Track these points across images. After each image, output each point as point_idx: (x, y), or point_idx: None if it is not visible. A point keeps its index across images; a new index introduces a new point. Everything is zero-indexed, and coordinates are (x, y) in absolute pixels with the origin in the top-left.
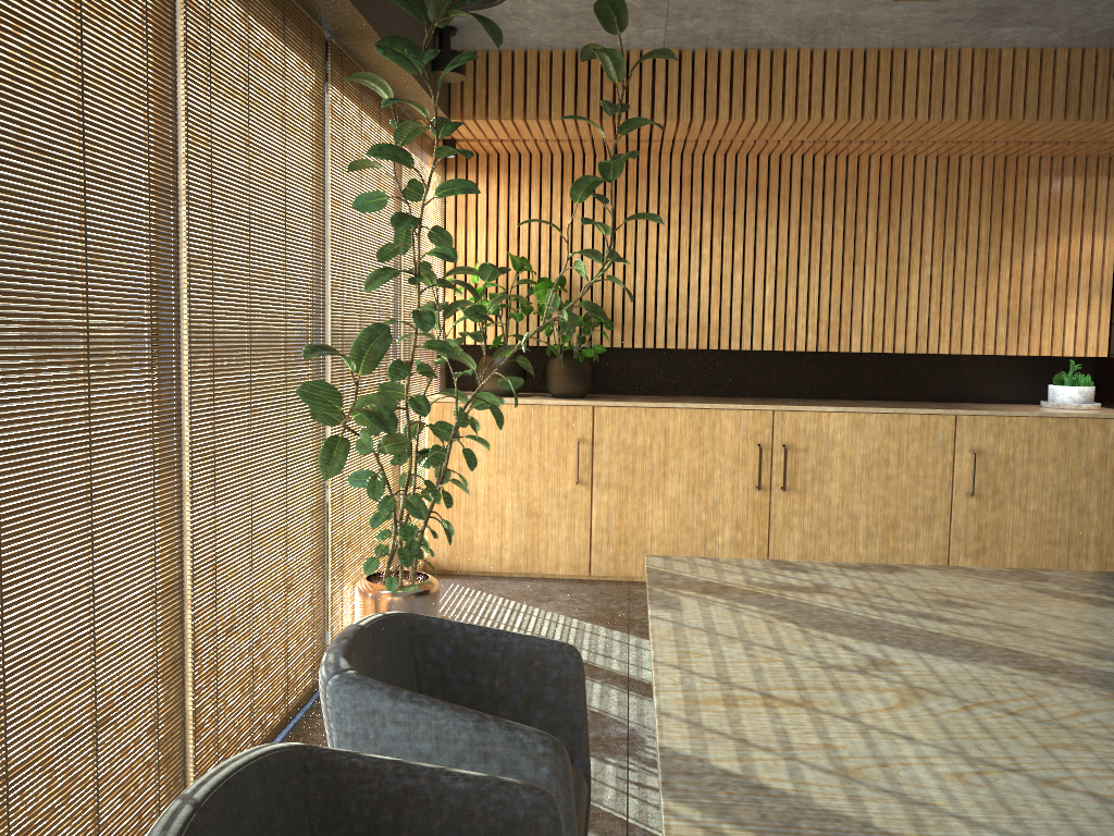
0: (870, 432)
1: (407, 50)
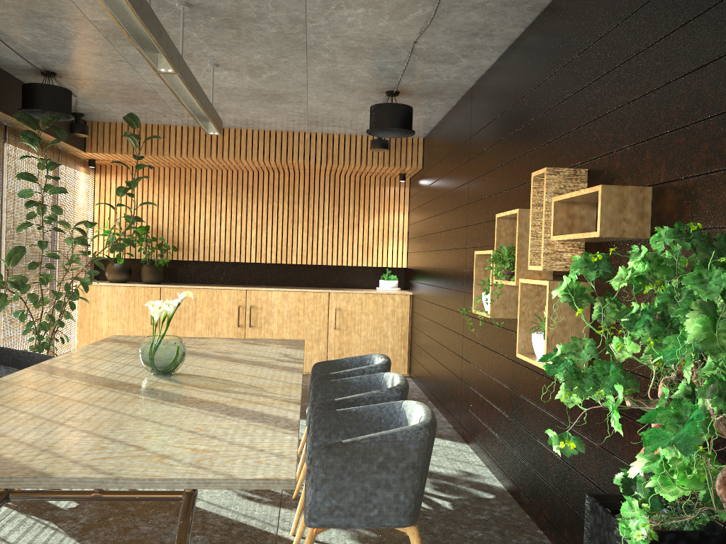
0: (291, 300)
1: (28, 139)
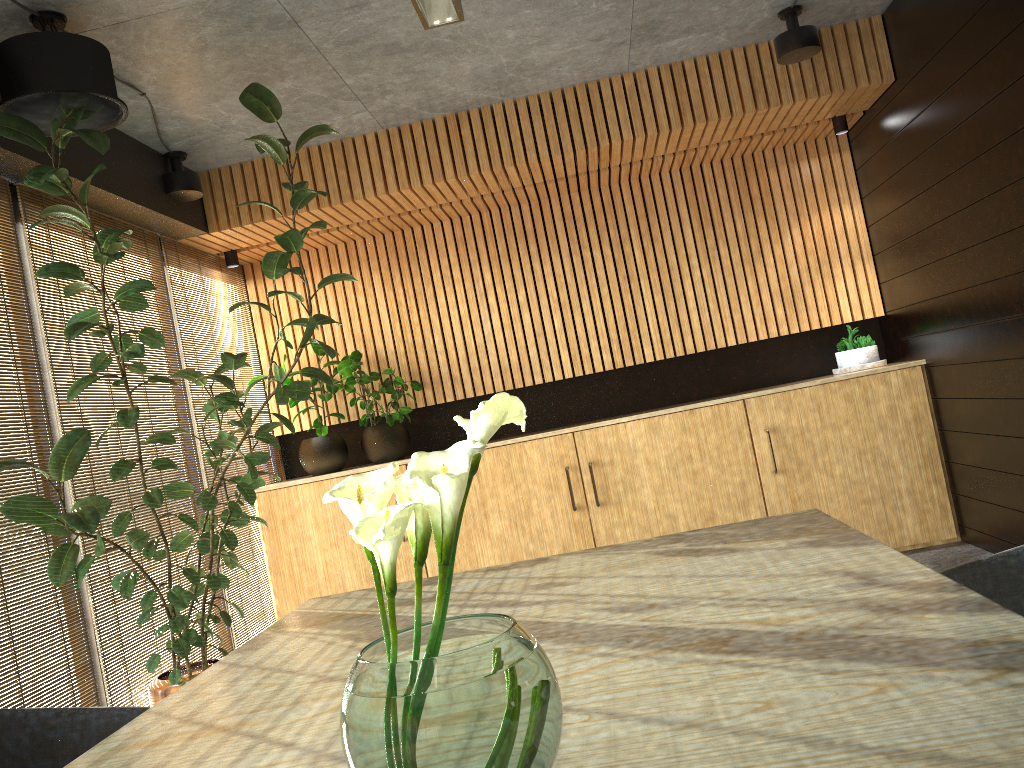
0: (668, 433)
1: (29, 174)
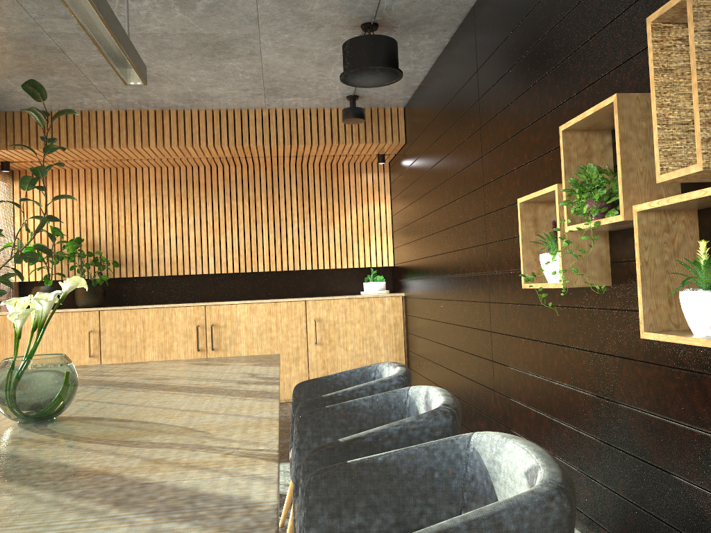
0: (260, 314)
1: None
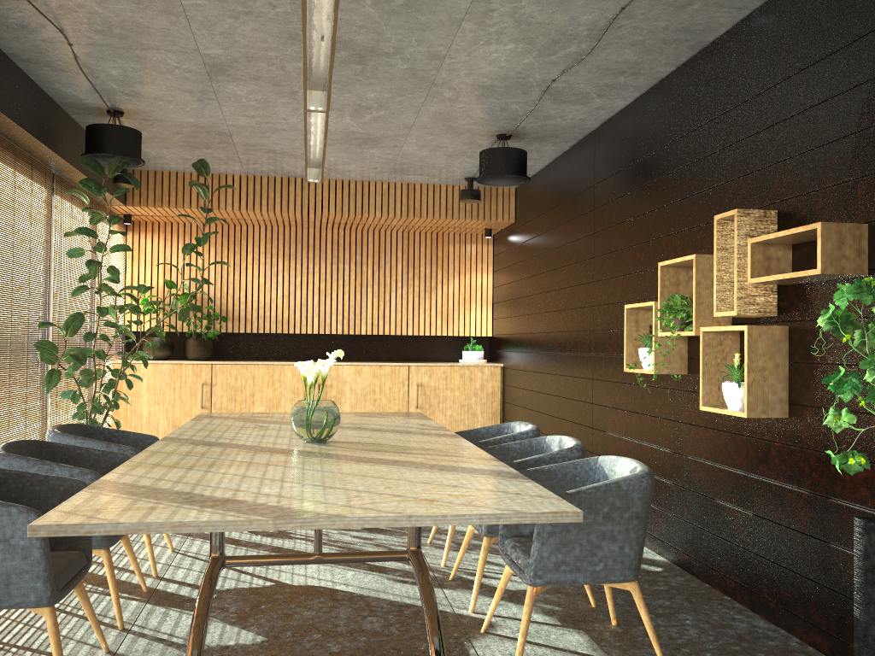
0: (365, 376)
1: (94, 188)
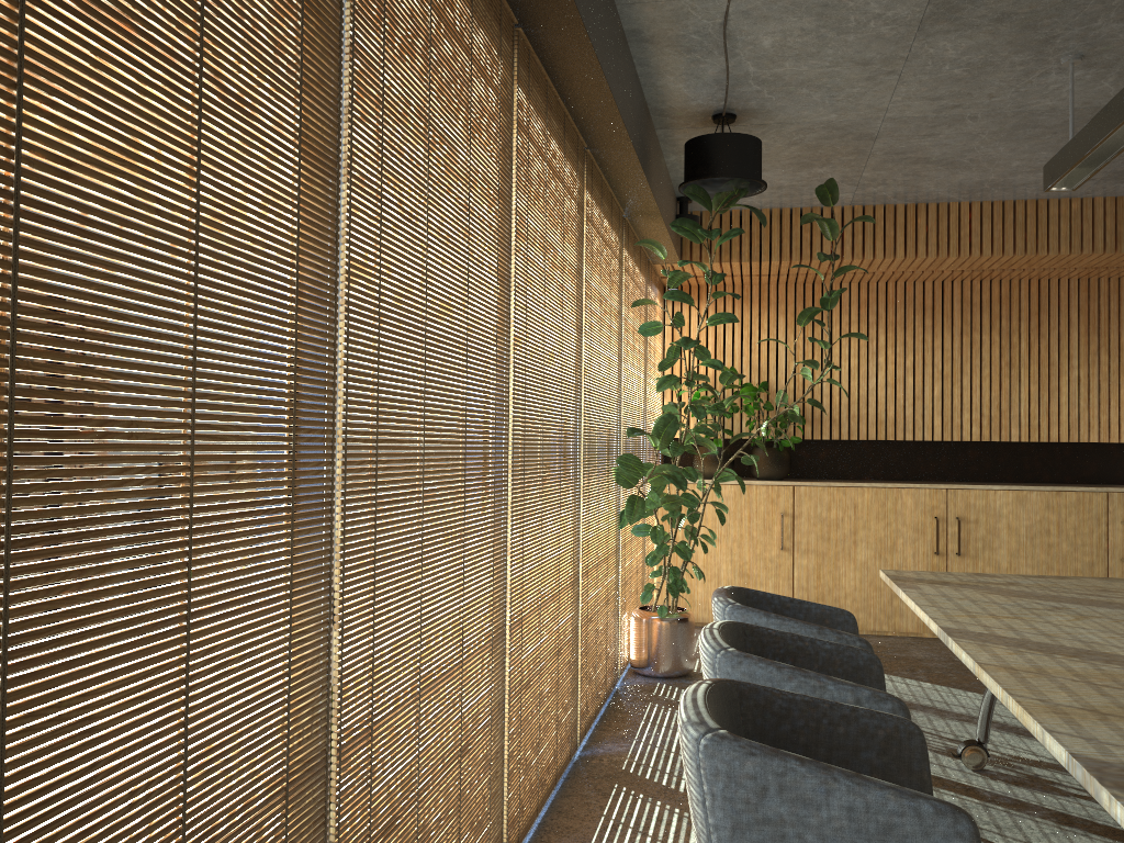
0: (1032, 507)
1: (700, 230)
